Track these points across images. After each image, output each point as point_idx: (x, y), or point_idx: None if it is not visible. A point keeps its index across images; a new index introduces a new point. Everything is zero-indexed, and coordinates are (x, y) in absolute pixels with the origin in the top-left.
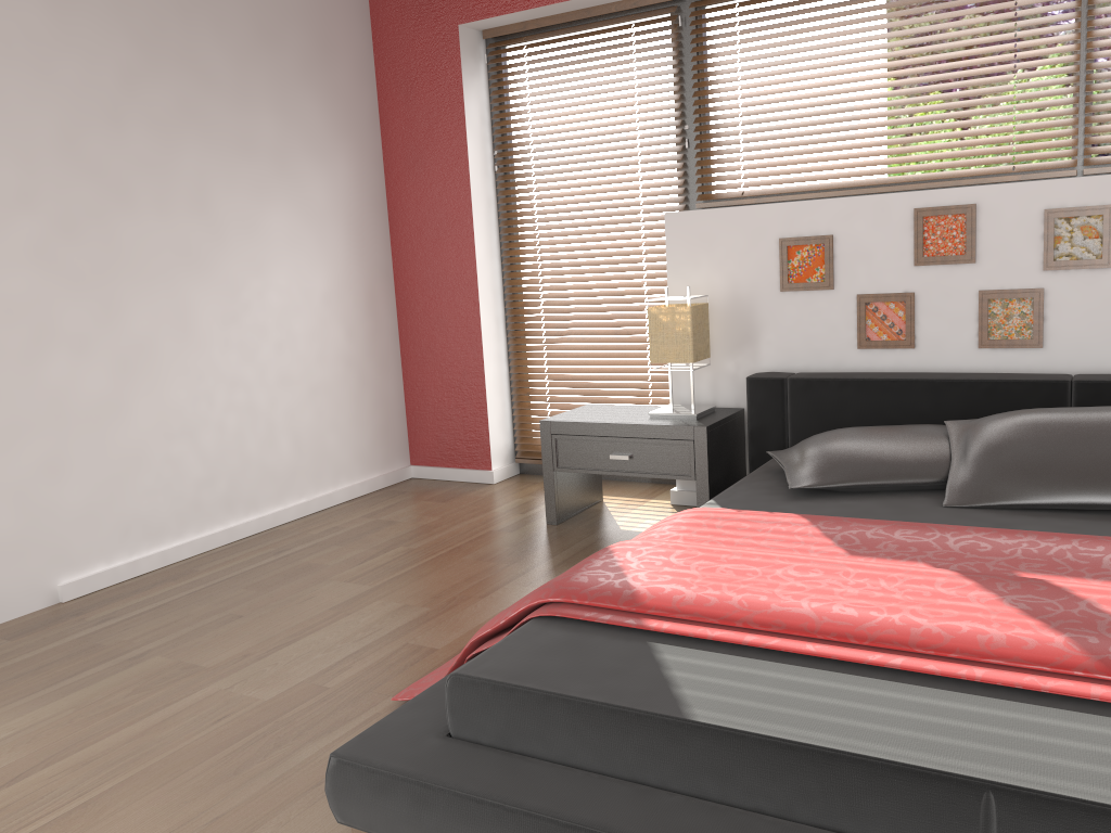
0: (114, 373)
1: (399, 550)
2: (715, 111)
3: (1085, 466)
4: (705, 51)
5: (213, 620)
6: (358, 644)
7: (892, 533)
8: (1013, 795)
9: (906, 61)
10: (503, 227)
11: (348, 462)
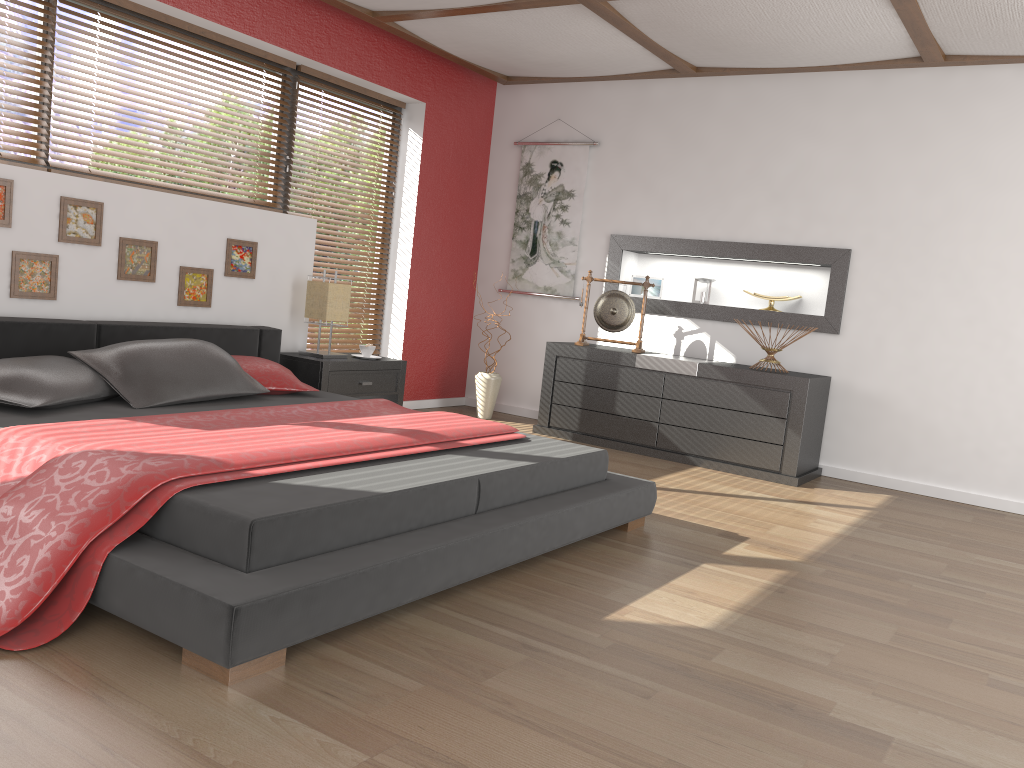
0: None
1: None
2: None
3: (199, 374)
4: None
5: None
6: None
7: (190, 418)
8: (484, 477)
9: None
10: None
11: None
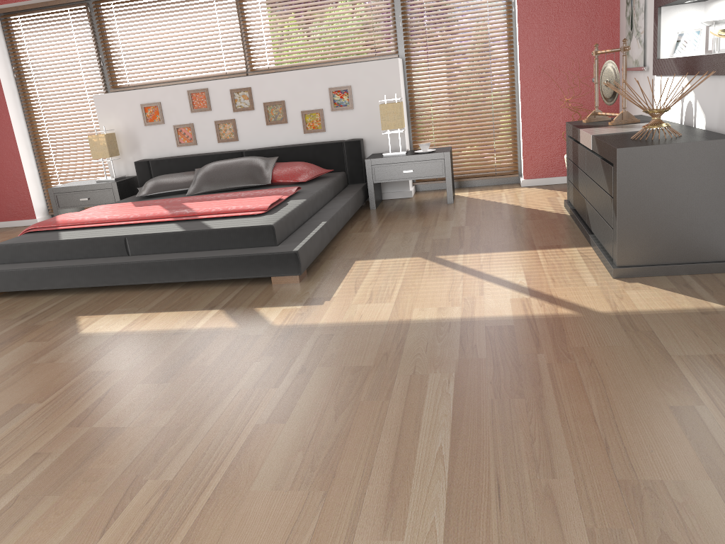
0: None
1: None
2: (111, 49)
3: (226, 177)
4: (103, 23)
5: None
6: None
7: (155, 201)
8: (130, 237)
9: (182, 30)
10: (24, 103)
11: None
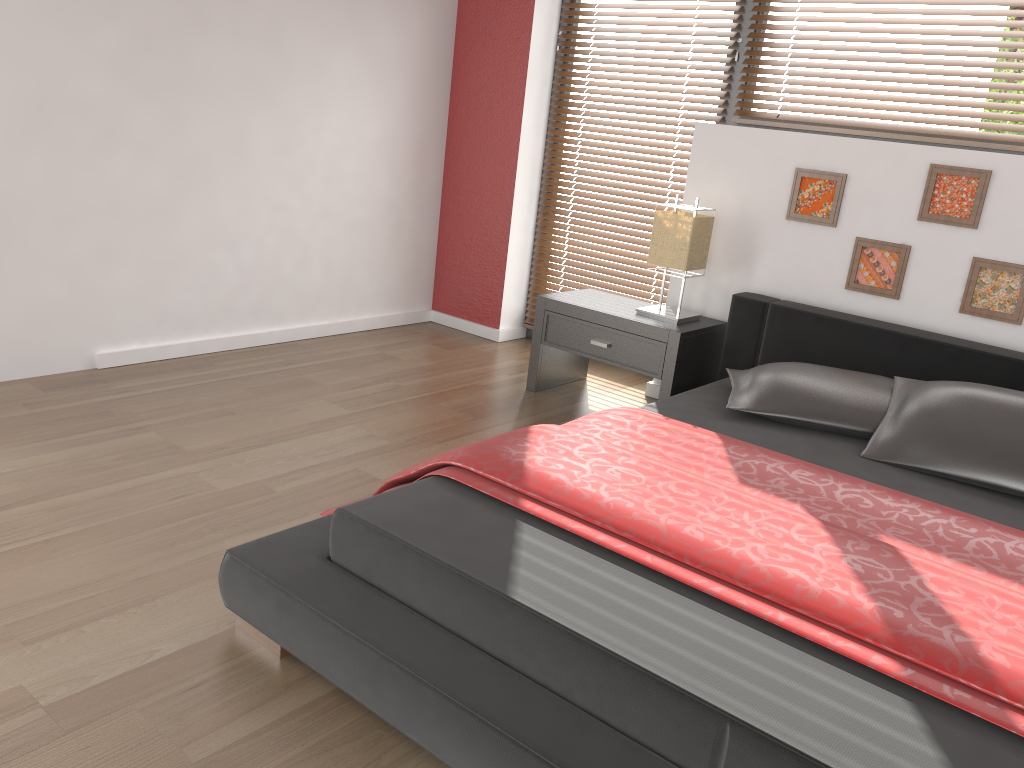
0: (170, 180)
1: (389, 385)
2: (769, 29)
3: (1003, 450)
4: None
5: (209, 412)
6: (316, 460)
7: (790, 471)
8: (745, 732)
9: (966, 11)
10: (554, 106)
11: (373, 296)
